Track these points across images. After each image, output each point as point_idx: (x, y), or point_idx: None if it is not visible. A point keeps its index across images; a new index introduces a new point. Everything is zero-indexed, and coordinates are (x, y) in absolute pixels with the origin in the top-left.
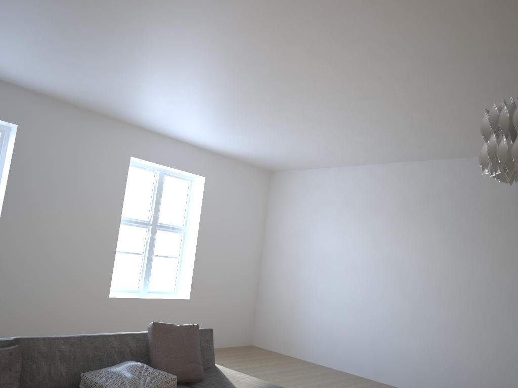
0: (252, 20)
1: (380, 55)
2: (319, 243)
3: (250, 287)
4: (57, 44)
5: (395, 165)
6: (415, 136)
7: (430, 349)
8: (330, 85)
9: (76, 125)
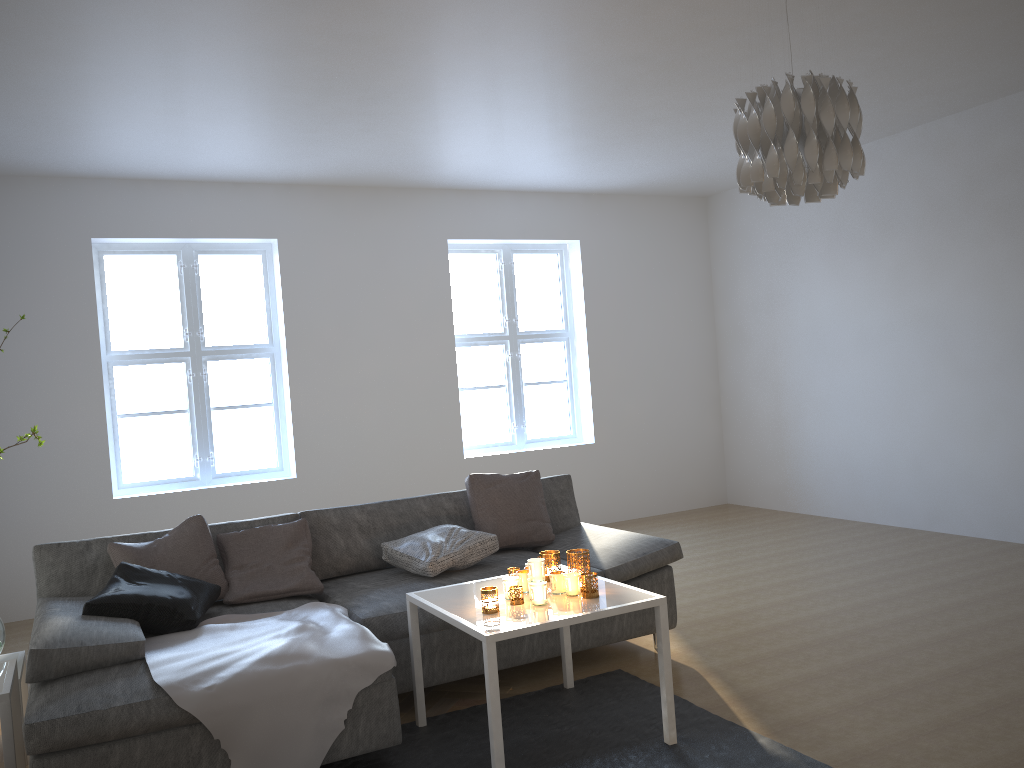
0: (490, 26)
1: (707, 5)
2: (804, 309)
3: (703, 408)
4: (278, 124)
5: (911, 134)
6: (897, 82)
7: (1016, 462)
8: (673, 60)
9: (355, 214)
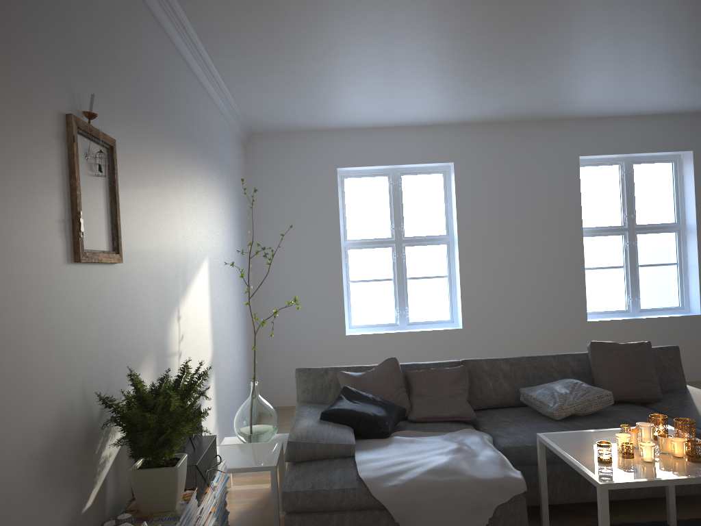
0: None
1: None
2: None
3: None
4: (455, 84)
5: None
6: None
7: None
8: None
9: (509, 142)
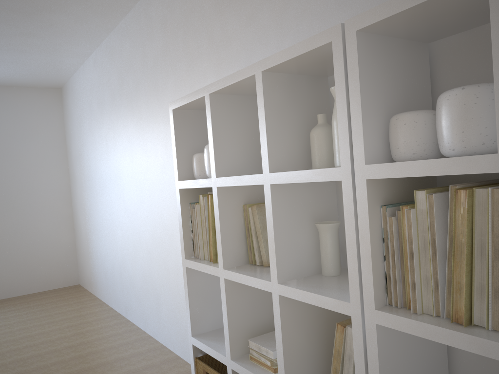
0: None
1: None
2: (87, 163)
3: (59, 224)
4: None
5: (104, 45)
6: None
7: (145, 278)
8: None
9: None
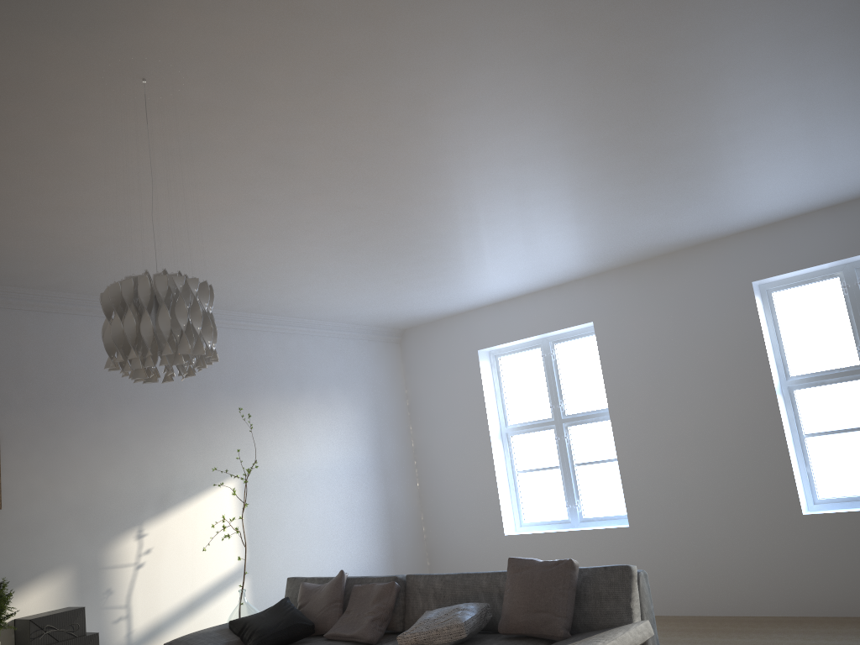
0: (385, 191)
1: (457, 103)
2: None
3: None
4: (467, 263)
5: None
6: None
7: None
8: (579, 120)
9: (654, 283)
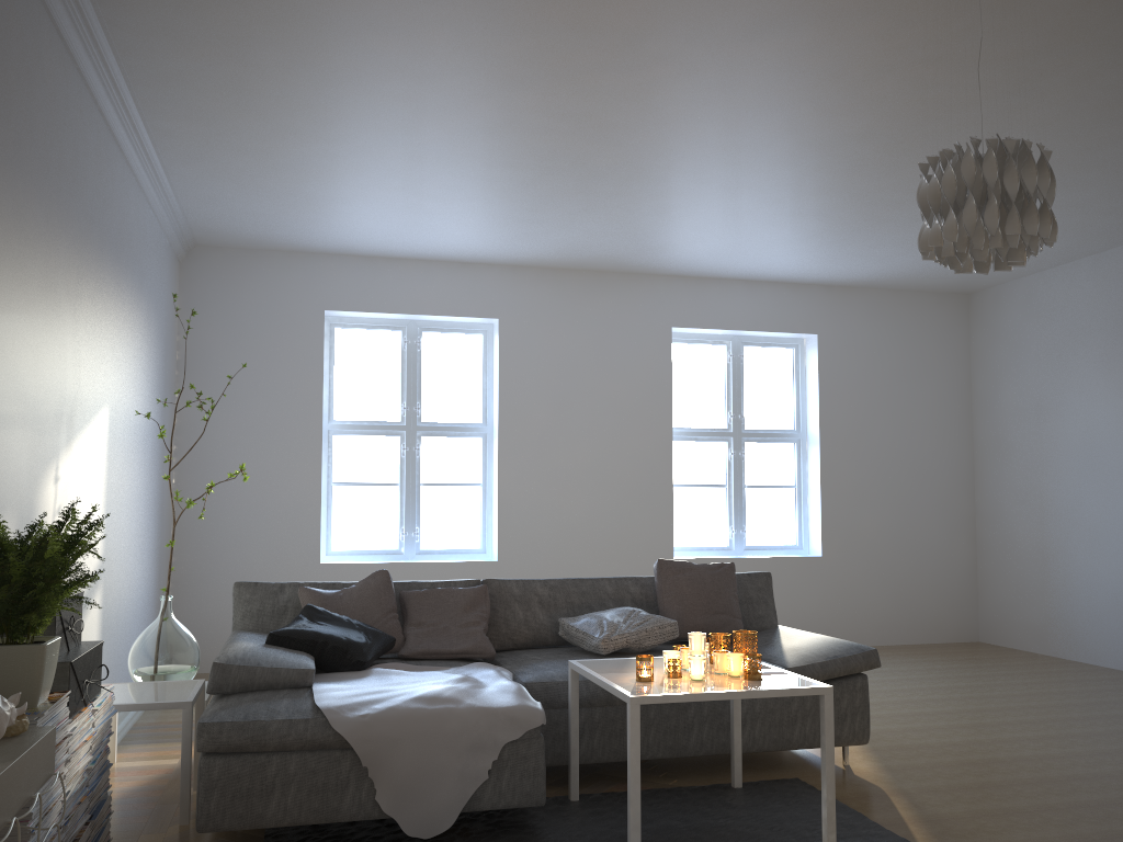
0: (702, 103)
1: (931, 78)
2: (1076, 421)
3: (954, 529)
4: (501, 202)
5: None
6: None
7: None
8: (903, 138)
9: (578, 298)
